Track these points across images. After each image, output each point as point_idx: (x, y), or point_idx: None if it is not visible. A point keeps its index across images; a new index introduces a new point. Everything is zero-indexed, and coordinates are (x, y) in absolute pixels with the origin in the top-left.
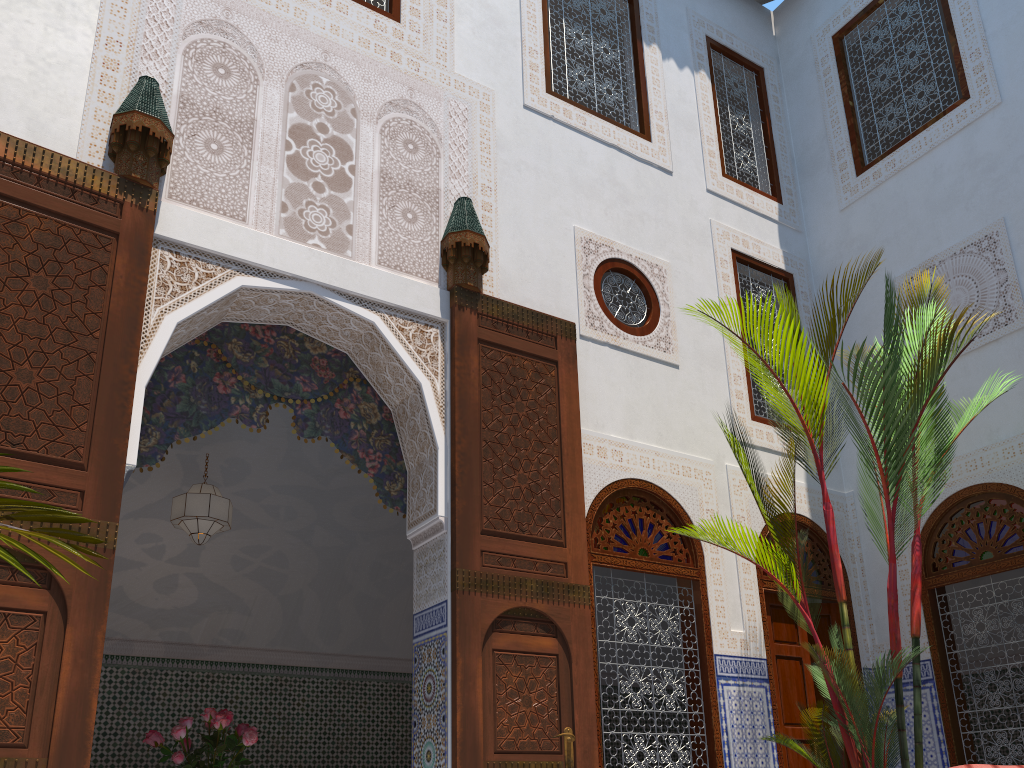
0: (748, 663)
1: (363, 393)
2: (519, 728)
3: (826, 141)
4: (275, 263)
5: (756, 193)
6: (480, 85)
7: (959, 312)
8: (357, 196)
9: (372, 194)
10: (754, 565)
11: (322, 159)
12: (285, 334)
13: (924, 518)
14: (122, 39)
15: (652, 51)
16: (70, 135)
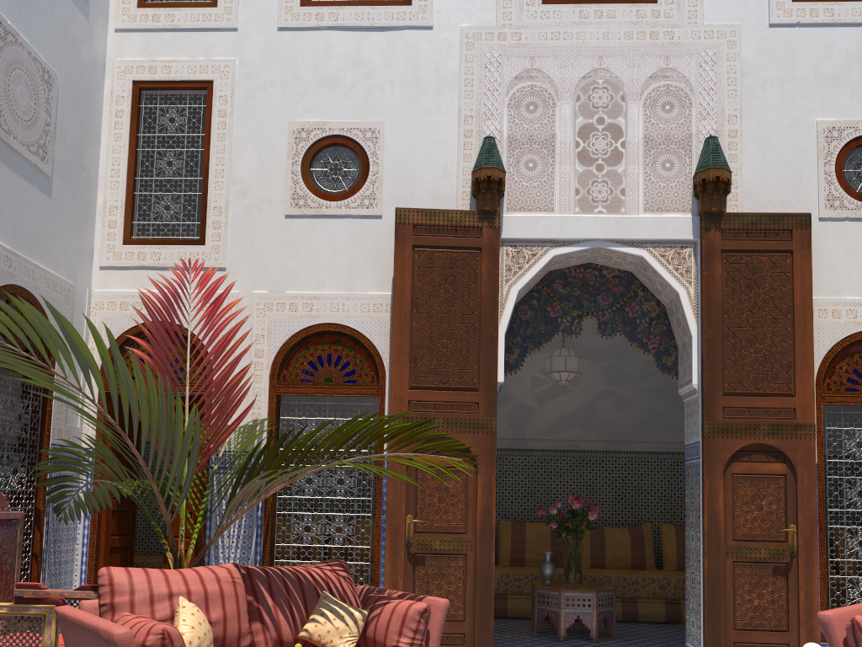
0: None
1: (644, 296)
2: (752, 525)
3: None
4: (573, 234)
5: None
6: (727, 25)
7: None
8: (627, 164)
9: (638, 158)
10: None
11: (601, 145)
12: (589, 268)
13: None
14: (472, 113)
15: None
16: (451, 190)
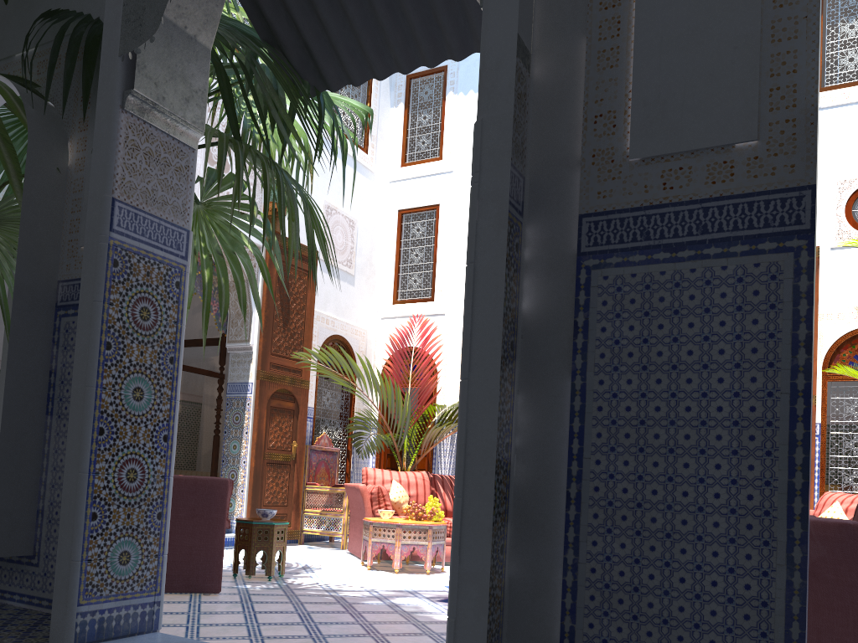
0: None
1: None
2: None
3: None
4: None
5: None
6: None
7: None
8: None
9: None
10: None
11: None
12: None
13: None
14: None
15: None
16: None
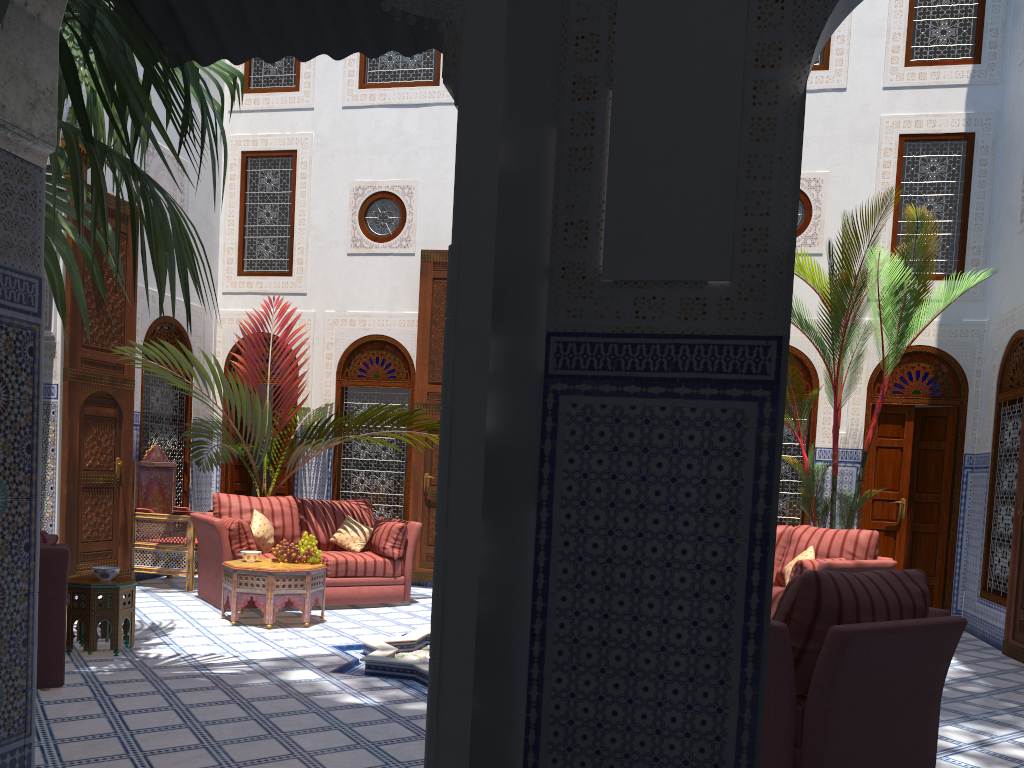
0: (844, 452)
1: None
2: None
3: None
4: None
5: (945, 66)
6: None
7: None
8: None
9: None
10: (865, 388)
11: None
12: None
13: (1003, 350)
14: None
15: None
16: None
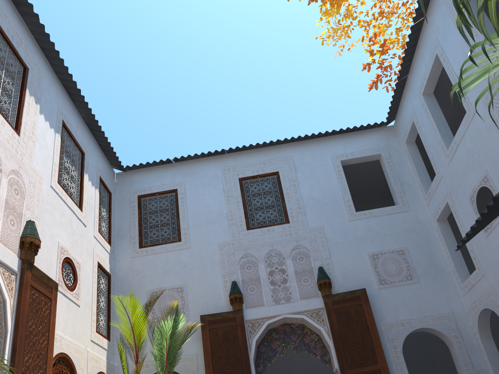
0: None
1: None
2: None
3: (129, 230)
4: None
5: (105, 241)
6: (40, 172)
7: (168, 309)
8: None
9: (2, 209)
10: None
11: None
12: None
13: None
14: None
15: (86, 176)
16: None
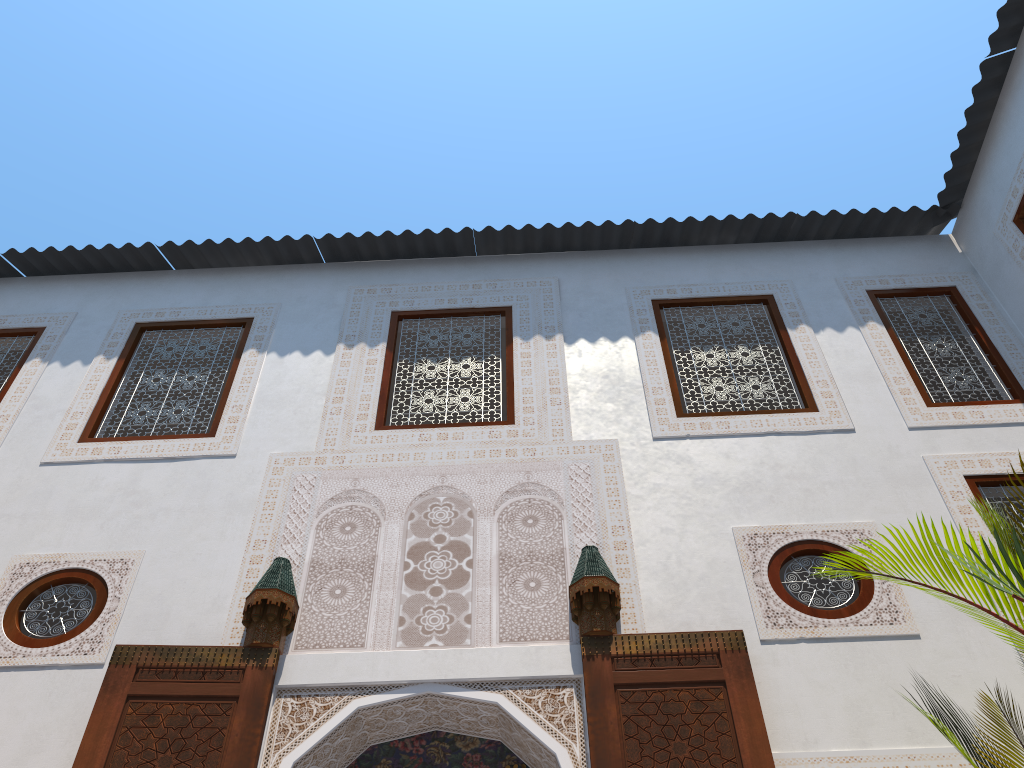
0: None
1: None
2: None
3: None
4: (390, 675)
5: (984, 405)
6: (601, 440)
7: None
8: (475, 585)
9: (491, 578)
10: None
11: (439, 565)
12: (435, 739)
13: None
14: (267, 537)
15: (800, 331)
16: (218, 626)
